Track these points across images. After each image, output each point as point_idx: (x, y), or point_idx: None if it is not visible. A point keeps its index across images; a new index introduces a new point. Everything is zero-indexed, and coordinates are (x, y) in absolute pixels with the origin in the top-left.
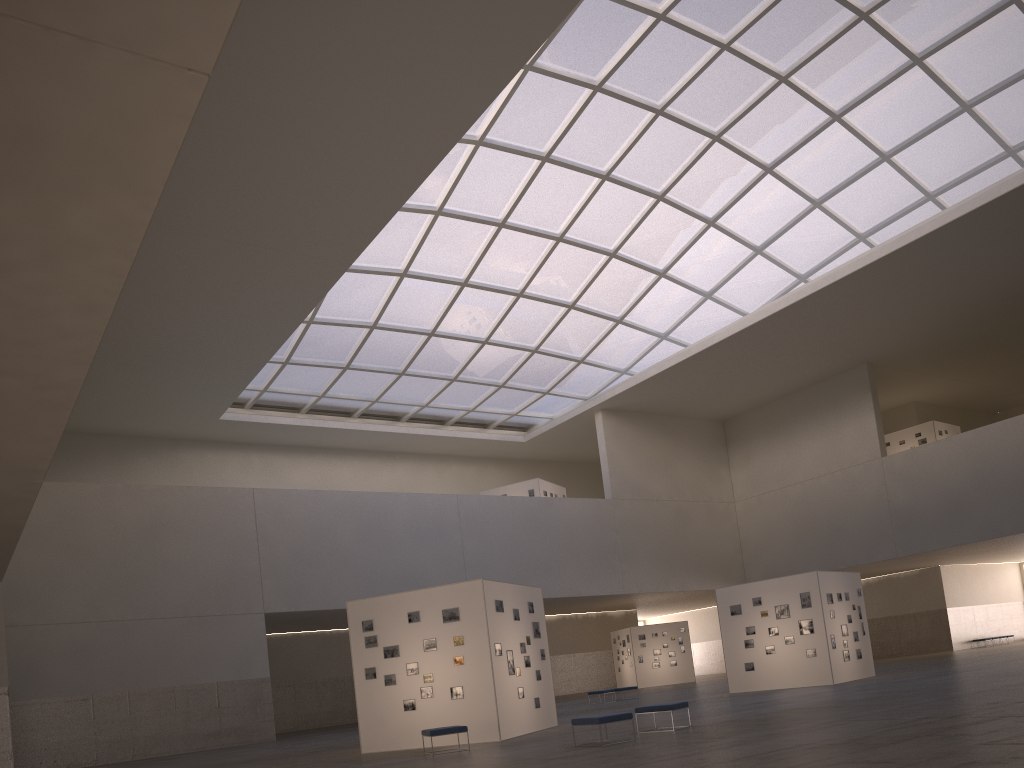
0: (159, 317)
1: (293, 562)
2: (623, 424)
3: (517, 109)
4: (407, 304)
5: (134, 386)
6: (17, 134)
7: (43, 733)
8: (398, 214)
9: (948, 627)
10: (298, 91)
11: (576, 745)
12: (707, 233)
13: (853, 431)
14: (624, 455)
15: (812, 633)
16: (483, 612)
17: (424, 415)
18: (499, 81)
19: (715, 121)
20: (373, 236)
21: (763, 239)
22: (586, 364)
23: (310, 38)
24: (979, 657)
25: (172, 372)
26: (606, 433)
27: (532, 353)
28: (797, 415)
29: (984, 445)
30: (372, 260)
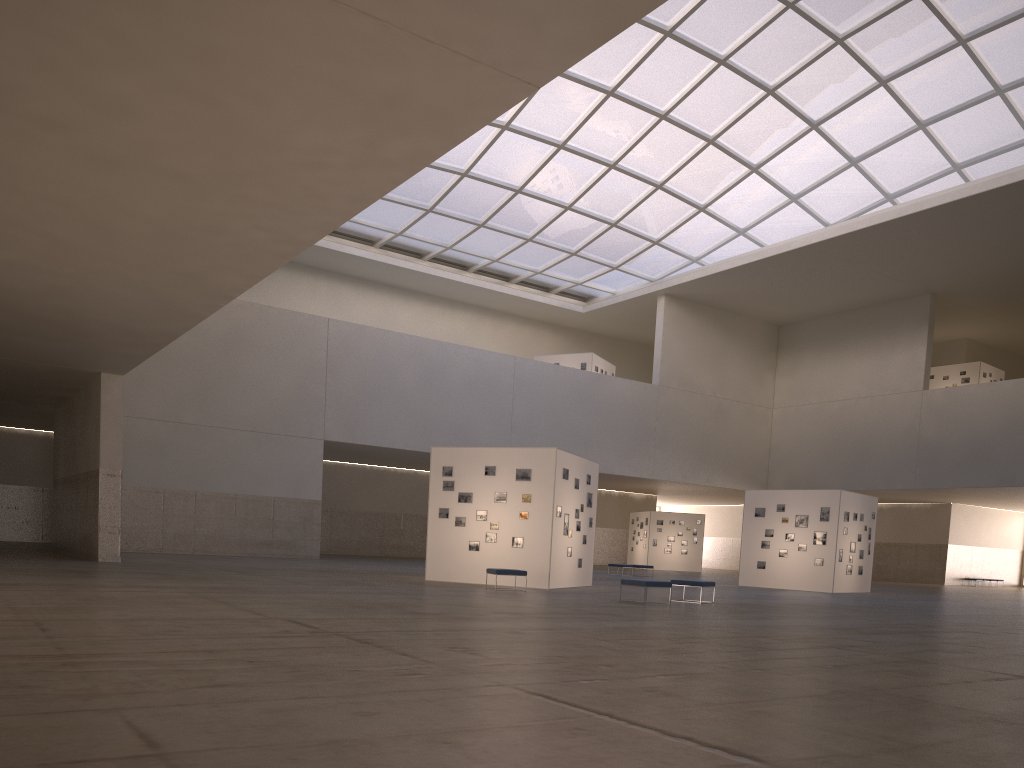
0: None
1: (356, 396)
2: (683, 313)
3: None
4: (501, 157)
5: None
6: (391, 98)
7: None
8: None
9: (945, 562)
10: None
11: (621, 601)
12: (808, 136)
13: (902, 359)
14: (678, 344)
15: (824, 545)
16: (552, 477)
17: (492, 269)
18: None
19: (842, 23)
20: None
21: (861, 151)
22: (660, 246)
23: None
24: (965, 593)
25: None
26: (665, 319)
27: (611, 226)
28: (852, 333)
29: (1022, 396)
30: None
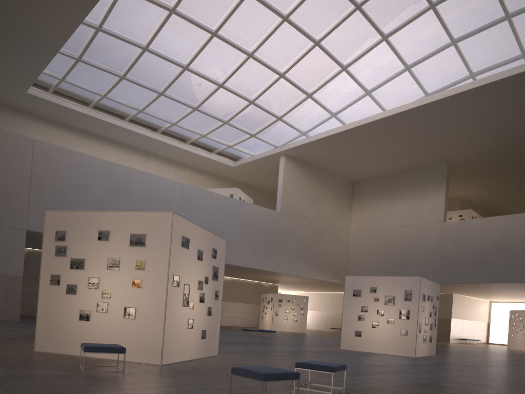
0: None
1: (56, 199)
2: (296, 168)
3: None
4: (172, 38)
5: None
6: None
7: None
8: None
9: (450, 329)
10: None
11: None
12: (380, 45)
13: (430, 203)
14: (293, 187)
15: (408, 319)
16: (168, 243)
17: (173, 132)
18: None
19: None
20: None
21: (413, 60)
22: (282, 121)
23: None
24: (483, 352)
25: None
26: (285, 170)
27: (250, 103)
28: (398, 187)
29: (507, 226)
30: None
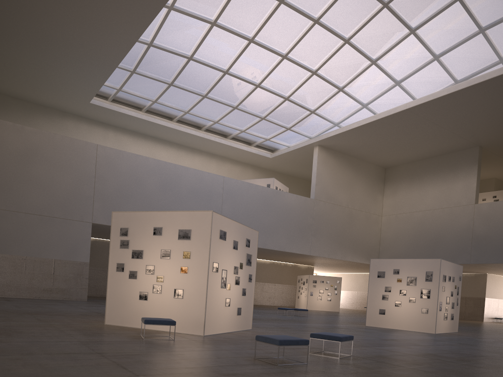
0: (44, 10)
1: (115, 196)
2: (329, 157)
3: None
4: (213, 47)
5: (34, 65)
6: None
7: None
8: None
9: (483, 308)
10: None
11: (255, 358)
12: (408, 38)
13: (461, 186)
14: (326, 175)
15: (428, 298)
16: (208, 237)
17: (215, 129)
18: None
19: None
20: None
21: (441, 50)
22: (315, 114)
23: None
24: None
25: (57, 59)
26: (318, 160)
27: (285, 100)
28: (430, 171)
29: None
30: (194, 7)
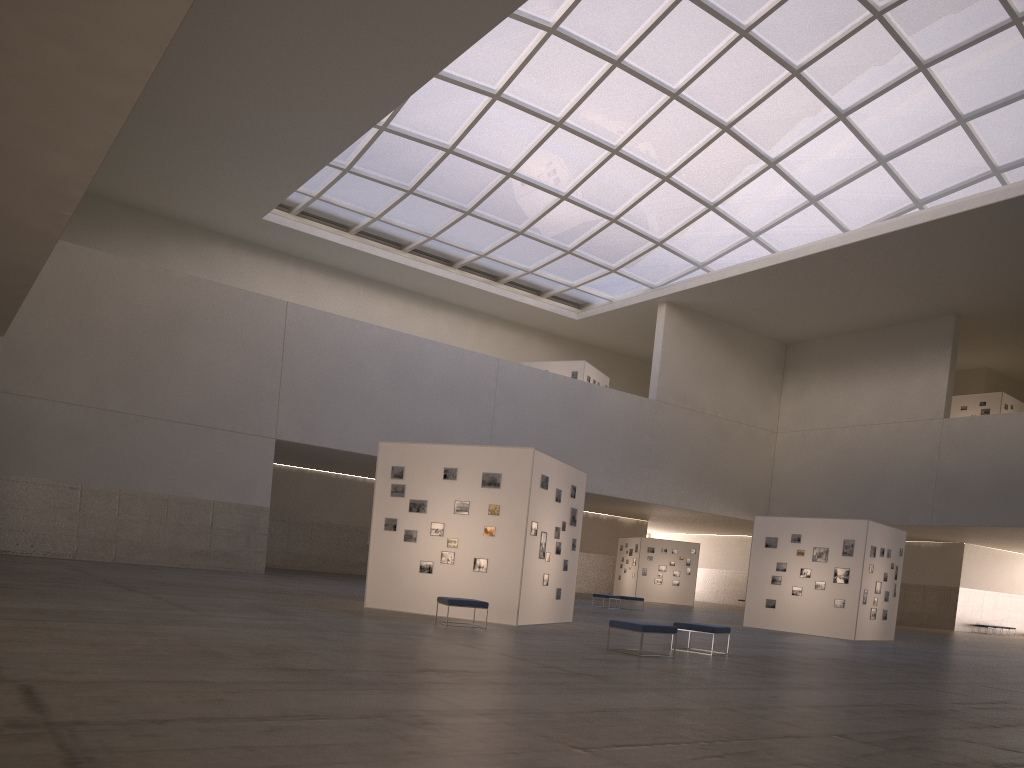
0: (220, 80)
1: (315, 392)
2: (685, 323)
3: None
4: (492, 133)
5: (177, 158)
6: None
7: (24, 514)
8: (507, 21)
9: (955, 606)
10: None
11: (608, 649)
12: (833, 127)
13: (921, 384)
14: (678, 357)
15: (846, 583)
16: (527, 485)
17: (479, 266)
18: None
19: None
20: (480, 35)
21: (891, 149)
22: (664, 248)
23: None
24: (992, 644)
25: (222, 151)
26: (666, 329)
27: (610, 222)
28: (866, 355)
29: None
30: (466, 71)
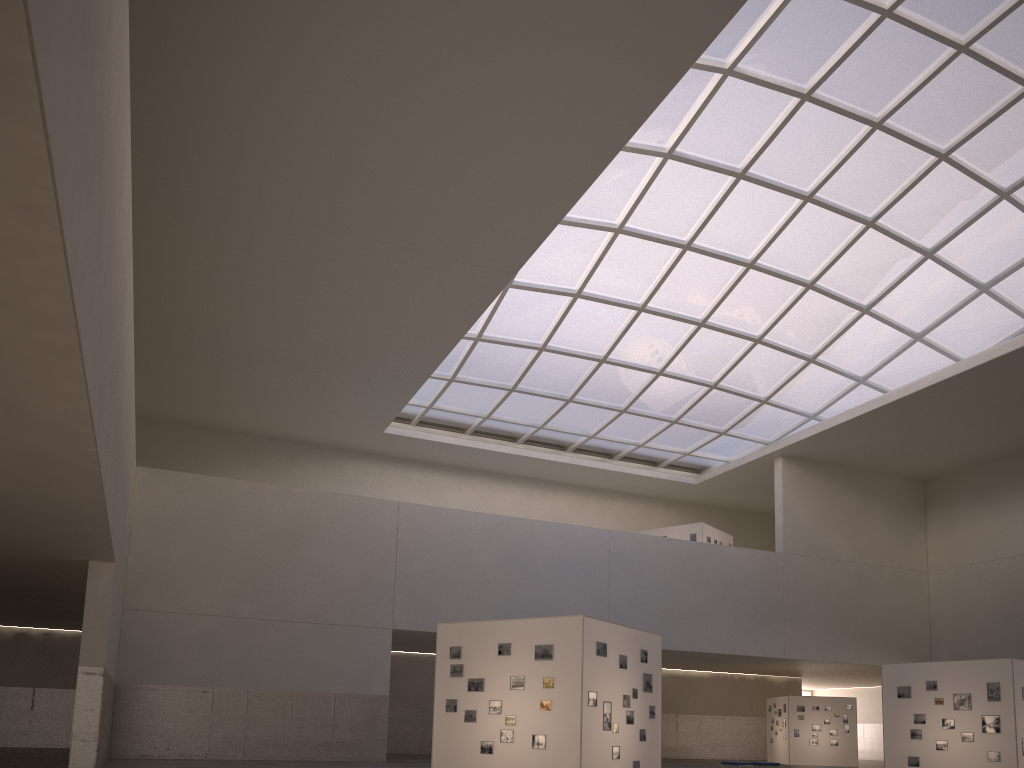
0: (324, 322)
1: (429, 581)
2: (805, 473)
3: (712, 119)
4: (579, 327)
5: (302, 392)
6: None
7: (161, 719)
8: (575, 230)
9: None
10: (459, 78)
11: None
12: (923, 266)
13: None
14: (802, 507)
15: (998, 733)
16: (579, 653)
17: (591, 447)
18: (678, 67)
19: (943, 137)
20: (537, 245)
21: (991, 275)
22: (770, 405)
23: (471, 16)
24: None
25: (338, 380)
26: (785, 481)
27: (710, 389)
28: (1014, 480)
29: None
30: (545, 278)
